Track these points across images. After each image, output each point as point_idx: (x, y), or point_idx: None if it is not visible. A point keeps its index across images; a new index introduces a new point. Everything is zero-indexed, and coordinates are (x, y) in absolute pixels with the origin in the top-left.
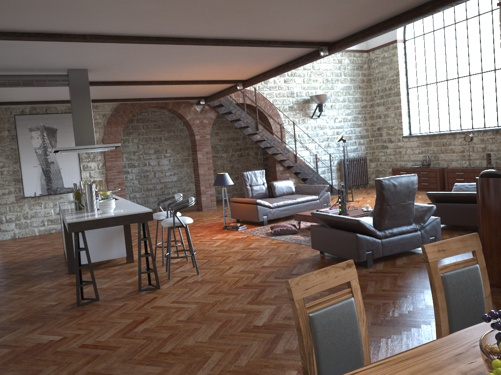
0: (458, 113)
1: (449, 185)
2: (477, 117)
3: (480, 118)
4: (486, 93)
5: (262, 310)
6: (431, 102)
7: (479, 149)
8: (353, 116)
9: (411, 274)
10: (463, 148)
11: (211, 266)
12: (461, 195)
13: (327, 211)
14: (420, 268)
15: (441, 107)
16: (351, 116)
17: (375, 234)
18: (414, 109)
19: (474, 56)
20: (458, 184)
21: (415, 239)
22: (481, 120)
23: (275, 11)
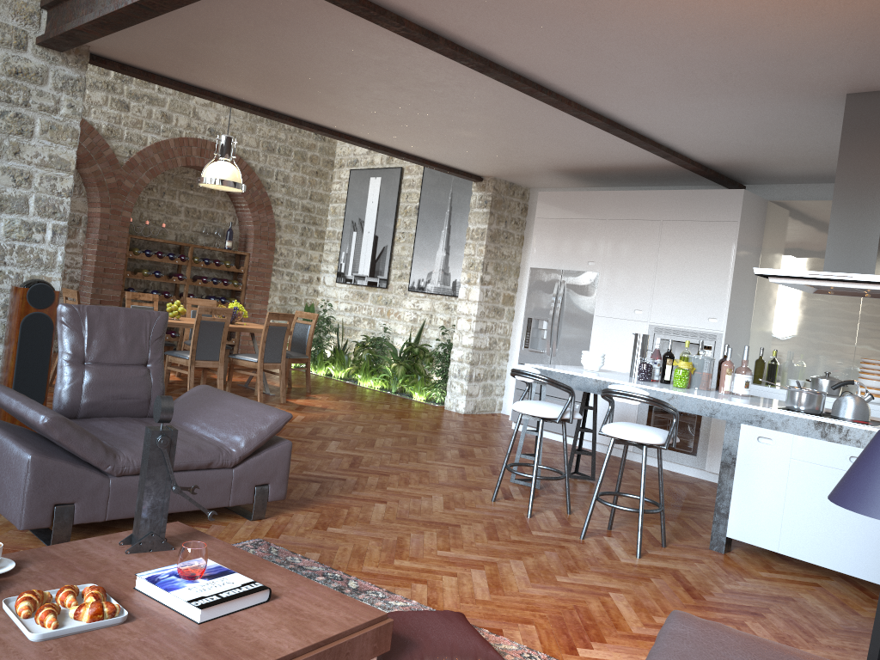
0: None
1: None
2: None
3: None
4: None
5: (338, 449)
6: None
7: None
8: None
9: None
10: None
11: (493, 514)
12: None
13: (213, 562)
14: None
15: None
16: None
17: None
18: None
19: None
20: None
21: None
22: None
23: (353, 72)
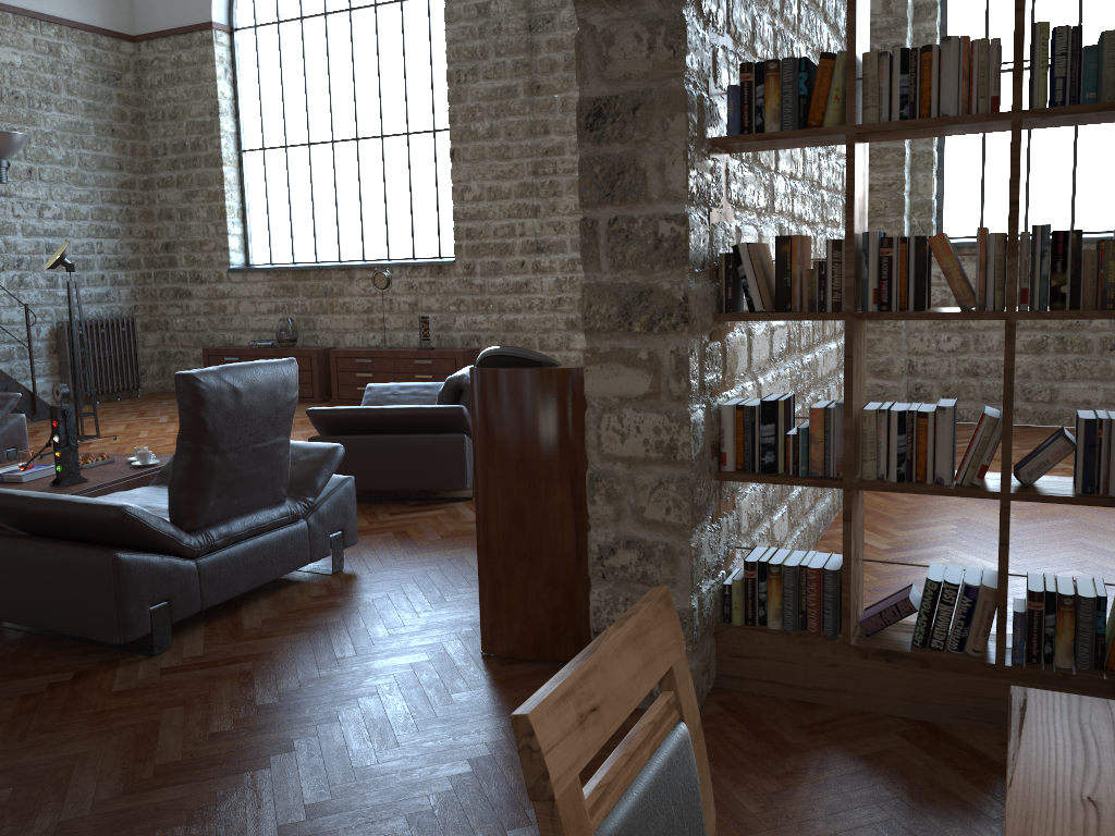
0: (359, 222)
1: (342, 389)
2: (399, 234)
3: (404, 238)
4: (417, 182)
5: None
6: (297, 190)
7: (404, 307)
8: (98, 207)
9: (292, 656)
10: (370, 303)
11: None
12: (392, 414)
13: (16, 474)
14: (314, 632)
15: (320, 205)
16: (91, 207)
17: (180, 546)
18: (256, 203)
19: (392, 94)
20: (375, 387)
21: (294, 543)
22: (406, 242)
23: None
